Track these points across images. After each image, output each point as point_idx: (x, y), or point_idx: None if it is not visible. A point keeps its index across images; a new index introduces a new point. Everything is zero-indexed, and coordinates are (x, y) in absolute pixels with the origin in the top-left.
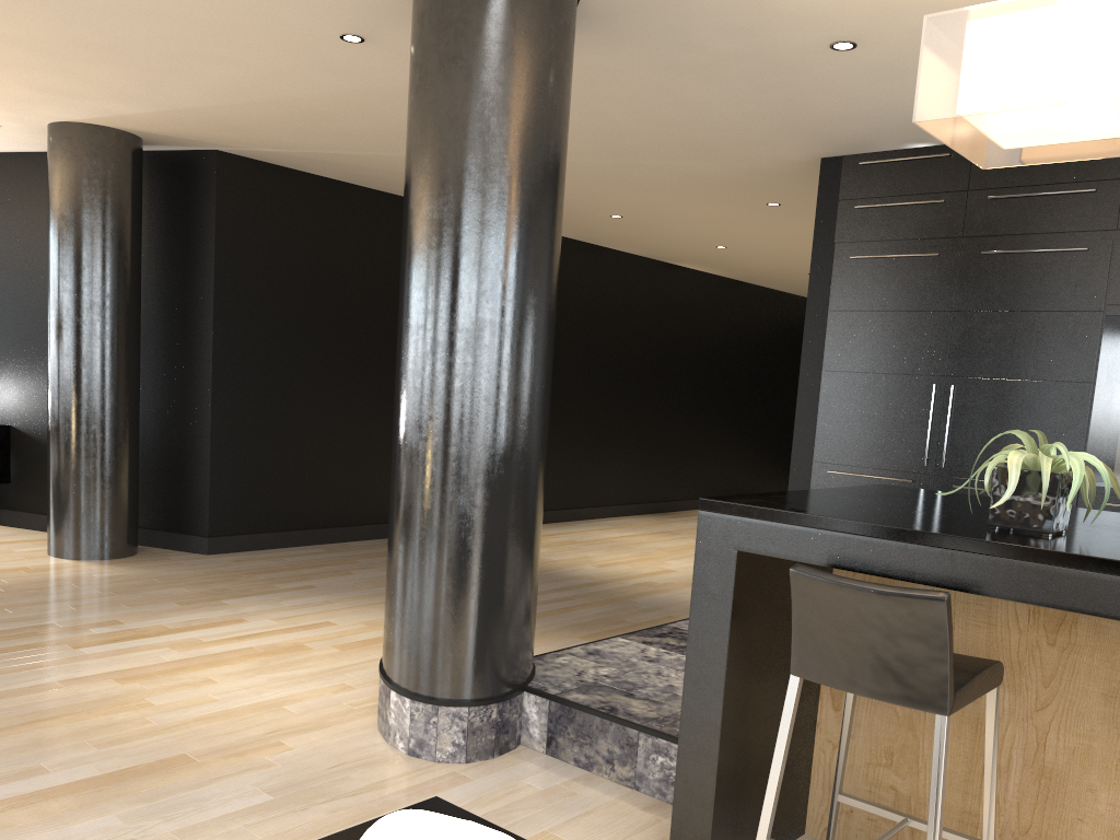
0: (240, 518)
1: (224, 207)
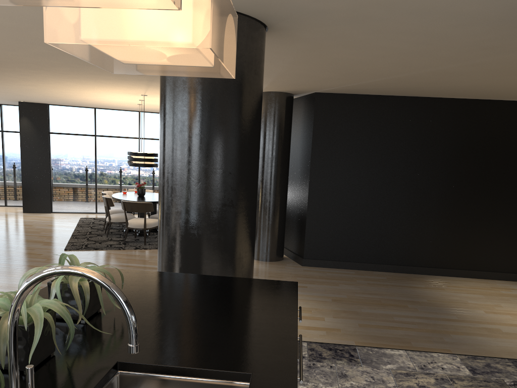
0: (318, 252)
1: (318, 116)
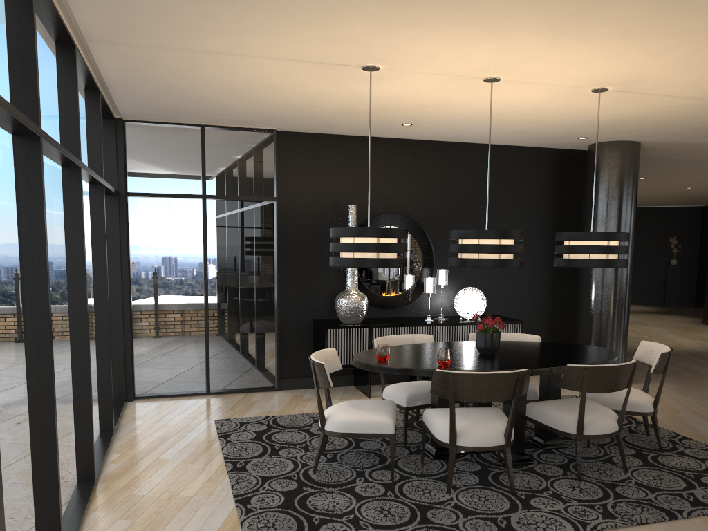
0: None
1: None
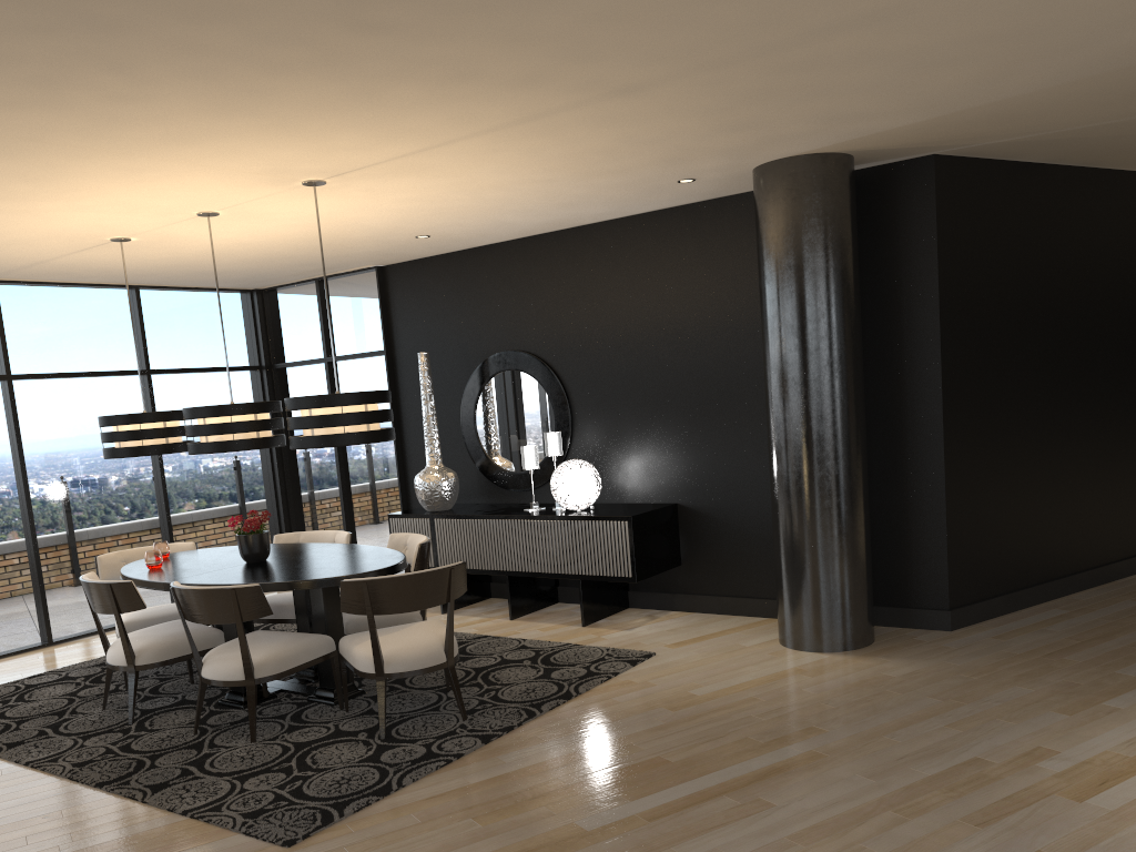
0: (973, 584)
1: (943, 220)
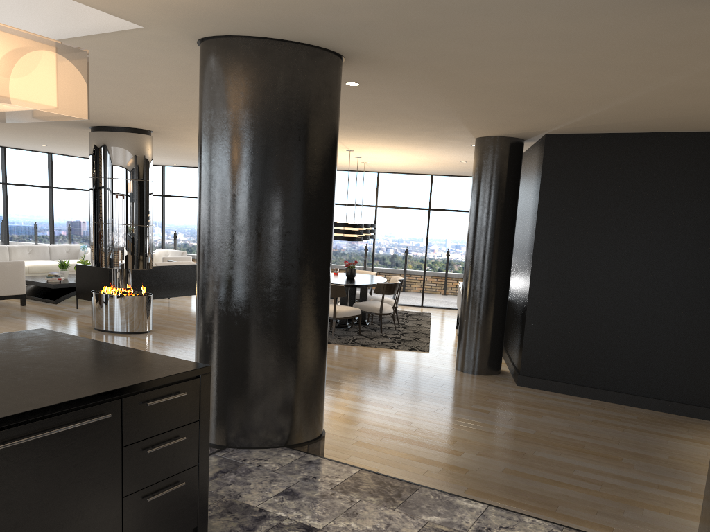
0: (542, 368)
1: (547, 169)
